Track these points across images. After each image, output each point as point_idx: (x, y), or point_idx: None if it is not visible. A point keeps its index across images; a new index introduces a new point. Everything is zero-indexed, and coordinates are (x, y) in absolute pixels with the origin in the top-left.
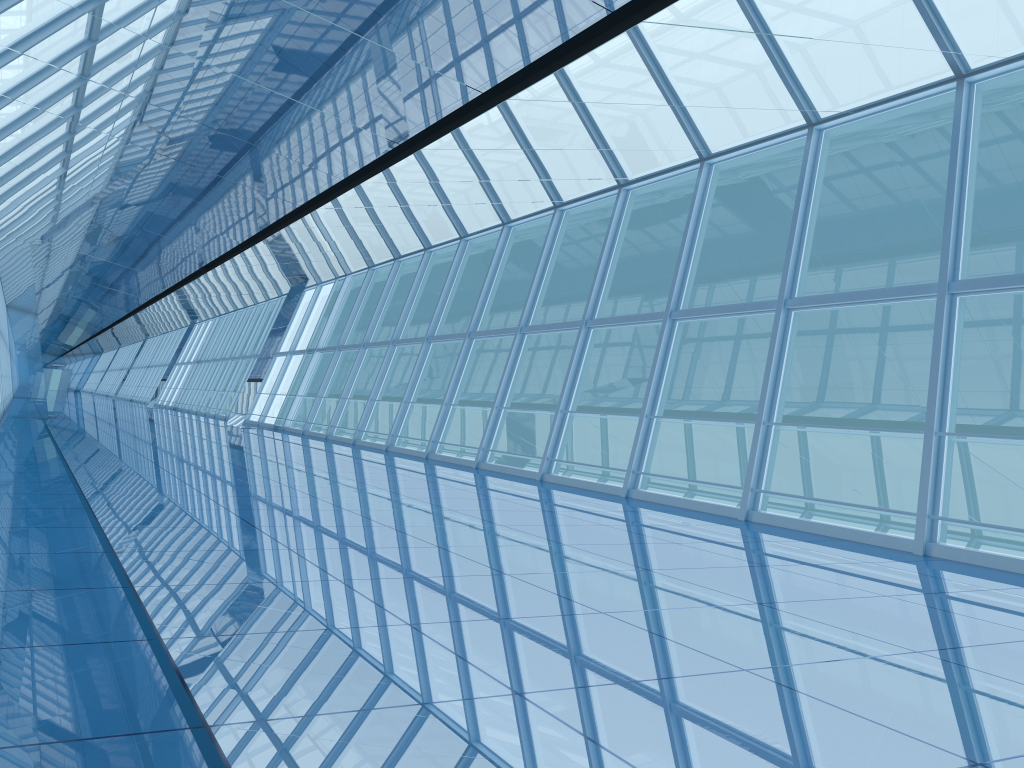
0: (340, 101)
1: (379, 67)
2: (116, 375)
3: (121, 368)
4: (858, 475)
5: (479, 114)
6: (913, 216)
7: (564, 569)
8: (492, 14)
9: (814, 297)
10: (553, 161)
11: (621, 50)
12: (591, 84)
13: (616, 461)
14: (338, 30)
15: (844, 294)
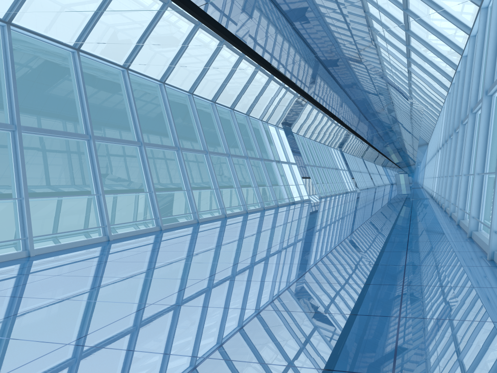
0: None
1: None
2: None
3: None
4: None
5: None
6: None
7: None
8: None
9: None
10: None
11: None
12: None
13: None
14: None
15: None
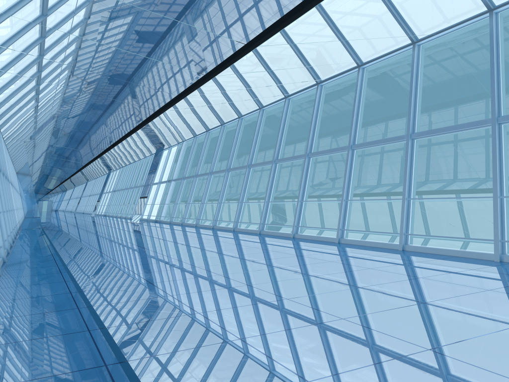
0: (171, 56)
1: (190, 36)
2: (74, 201)
3: (76, 197)
4: (447, 214)
5: (244, 55)
6: (462, 82)
7: (316, 292)
8: (247, 2)
9: (425, 131)
10: (283, 75)
11: (316, 14)
12: (301, 34)
13: (326, 219)
14: (167, 19)
15: (441, 128)
